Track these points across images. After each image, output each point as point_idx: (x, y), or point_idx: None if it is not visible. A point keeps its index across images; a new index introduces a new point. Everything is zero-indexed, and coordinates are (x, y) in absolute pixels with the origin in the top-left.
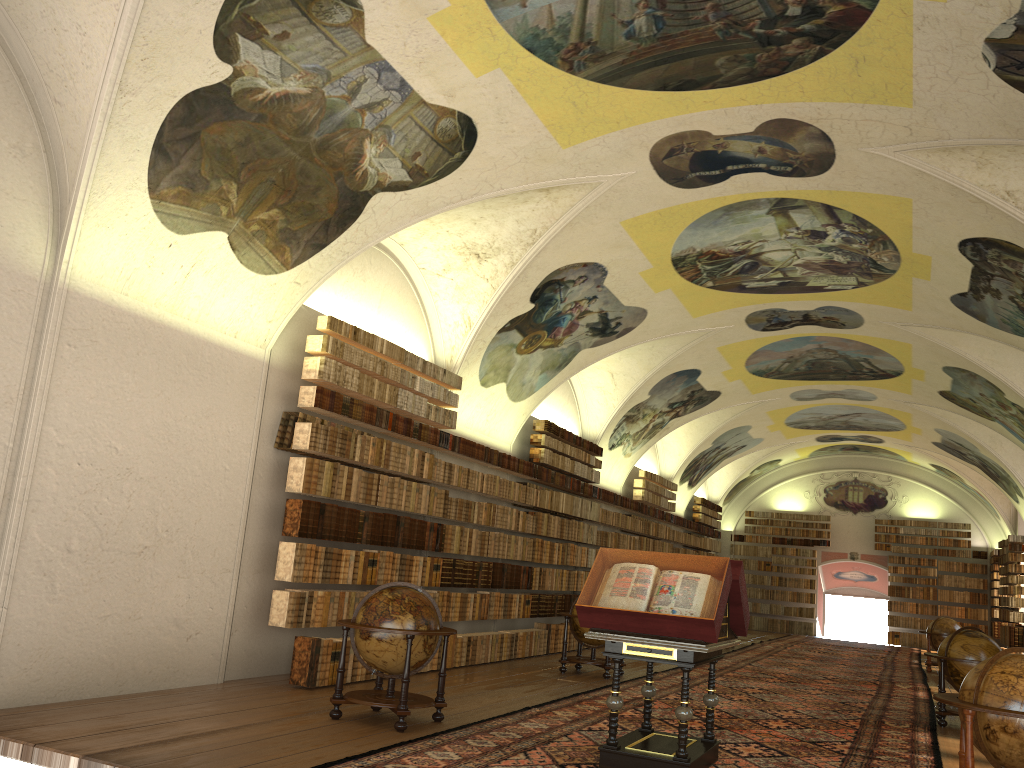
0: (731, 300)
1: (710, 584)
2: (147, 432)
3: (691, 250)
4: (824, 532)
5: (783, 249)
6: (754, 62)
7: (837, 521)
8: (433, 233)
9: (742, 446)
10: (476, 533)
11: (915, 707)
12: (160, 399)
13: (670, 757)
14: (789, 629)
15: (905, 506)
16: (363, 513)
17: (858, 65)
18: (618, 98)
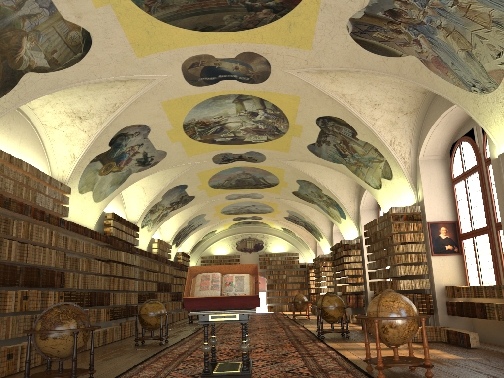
0: (207, 148)
1: (252, 278)
2: None
3: (193, 120)
4: (237, 263)
5: (236, 121)
6: (242, 20)
7: (242, 257)
8: (54, 103)
9: (200, 224)
10: (81, 276)
11: (305, 333)
12: None
13: (238, 372)
14: None
15: (271, 248)
16: (19, 268)
17: (290, 26)
18: (171, 32)
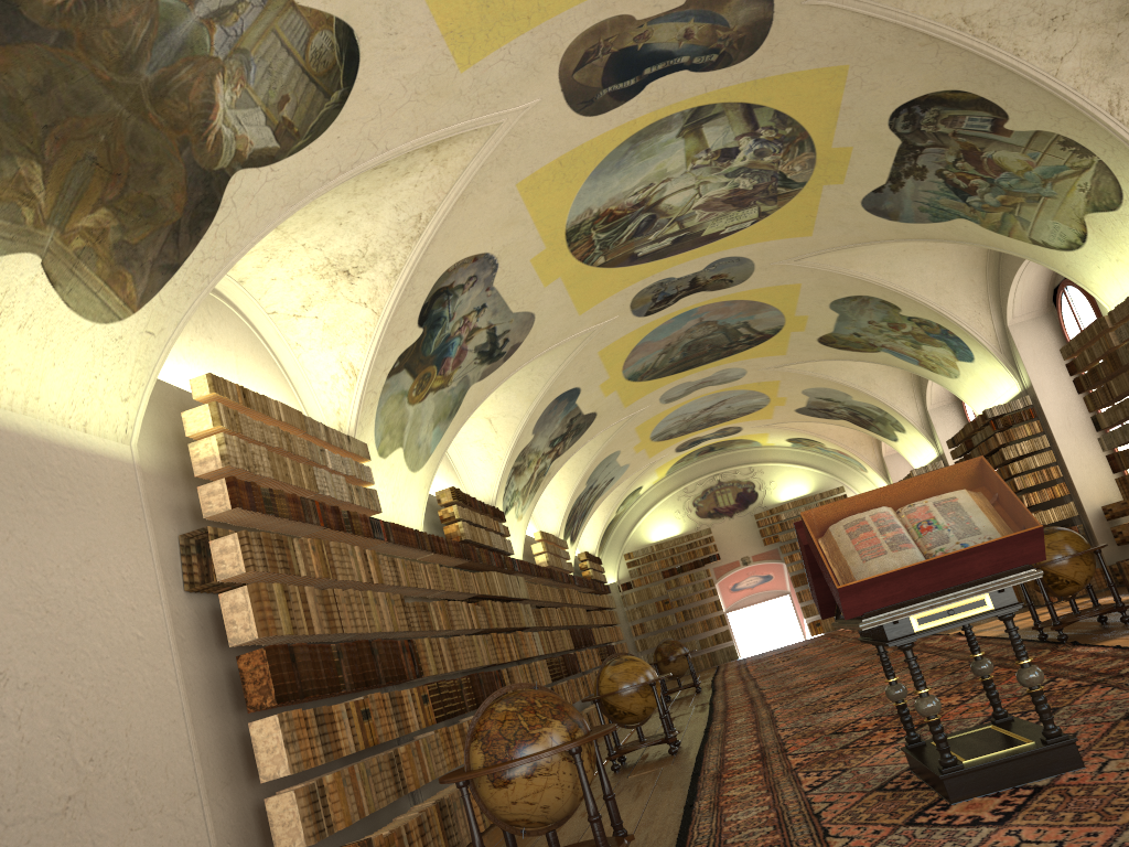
0: (620, 279)
1: (991, 492)
2: (10, 604)
3: (588, 213)
4: (710, 546)
5: (686, 187)
6: None
7: (717, 531)
8: (284, 253)
9: (611, 479)
10: (443, 642)
11: (996, 644)
12: (12, 546)
13: (1037, 744)
14: (713, 661)
15: (776, 491)
16: (335, 647)
17: None
18: None
